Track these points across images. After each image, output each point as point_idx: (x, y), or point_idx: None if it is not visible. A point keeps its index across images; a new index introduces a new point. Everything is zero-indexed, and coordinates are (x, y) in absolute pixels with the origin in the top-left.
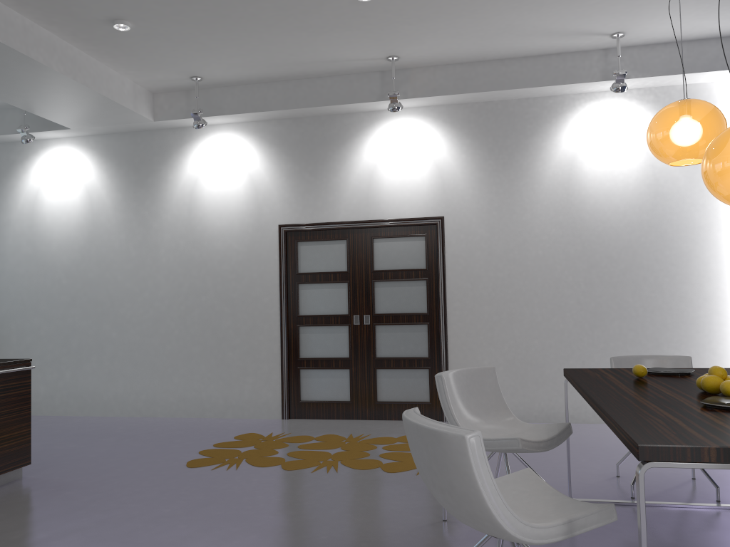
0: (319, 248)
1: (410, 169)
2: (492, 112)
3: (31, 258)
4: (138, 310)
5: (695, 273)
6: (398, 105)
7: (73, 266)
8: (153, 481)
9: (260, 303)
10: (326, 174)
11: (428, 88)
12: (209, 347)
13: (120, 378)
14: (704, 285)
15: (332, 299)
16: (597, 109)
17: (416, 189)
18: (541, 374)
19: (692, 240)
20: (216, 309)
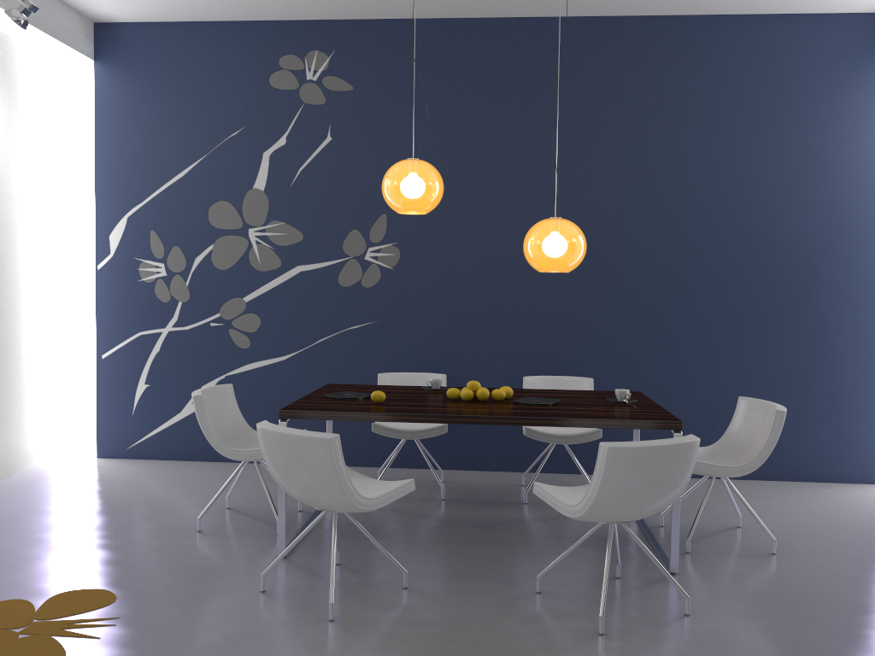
0: None
1: None
2: None
3: None
4: None
5: (9, 284)
6: None
7: None
8: None
9: None
10: None
11: None
12: None
13: None
14: (16, 301)
15: None
16: None
17: None
18: None
19: (8, 242)
20: None
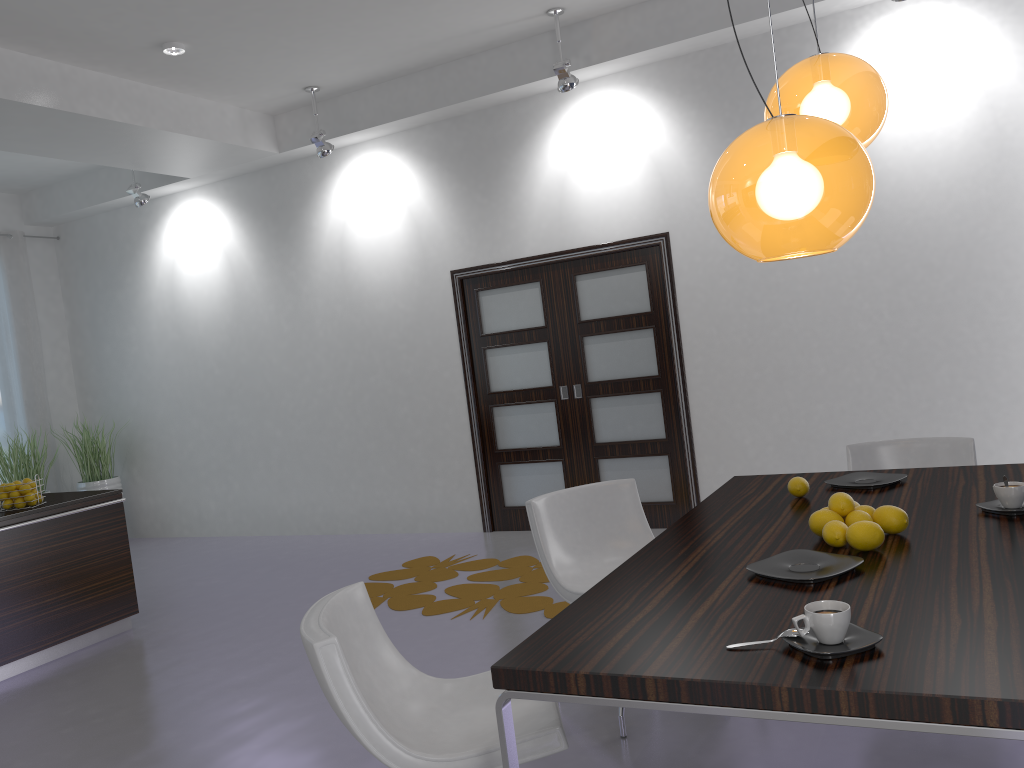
0: (506, 298)
1: (615, 167)
2: (725, 62)
3: (178, 345)
4: (301, 400)
5: None
6: (570, 81)
7: (223, 351)
8: (261, 634)
9: (440, 380)
10: (502, 191)
11: (620, 44)
12: (386, 443)
13: (292, 487)
14: None
15: (530, 366)
16: (891, 27)
17: (626, 197)
18: (831, 455)
19: None
20: (388, 392)
